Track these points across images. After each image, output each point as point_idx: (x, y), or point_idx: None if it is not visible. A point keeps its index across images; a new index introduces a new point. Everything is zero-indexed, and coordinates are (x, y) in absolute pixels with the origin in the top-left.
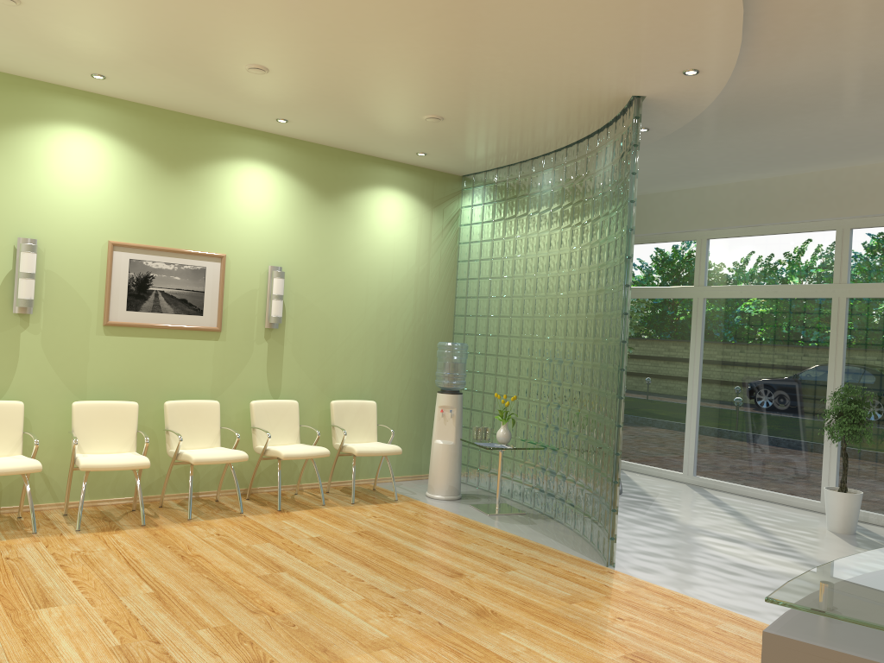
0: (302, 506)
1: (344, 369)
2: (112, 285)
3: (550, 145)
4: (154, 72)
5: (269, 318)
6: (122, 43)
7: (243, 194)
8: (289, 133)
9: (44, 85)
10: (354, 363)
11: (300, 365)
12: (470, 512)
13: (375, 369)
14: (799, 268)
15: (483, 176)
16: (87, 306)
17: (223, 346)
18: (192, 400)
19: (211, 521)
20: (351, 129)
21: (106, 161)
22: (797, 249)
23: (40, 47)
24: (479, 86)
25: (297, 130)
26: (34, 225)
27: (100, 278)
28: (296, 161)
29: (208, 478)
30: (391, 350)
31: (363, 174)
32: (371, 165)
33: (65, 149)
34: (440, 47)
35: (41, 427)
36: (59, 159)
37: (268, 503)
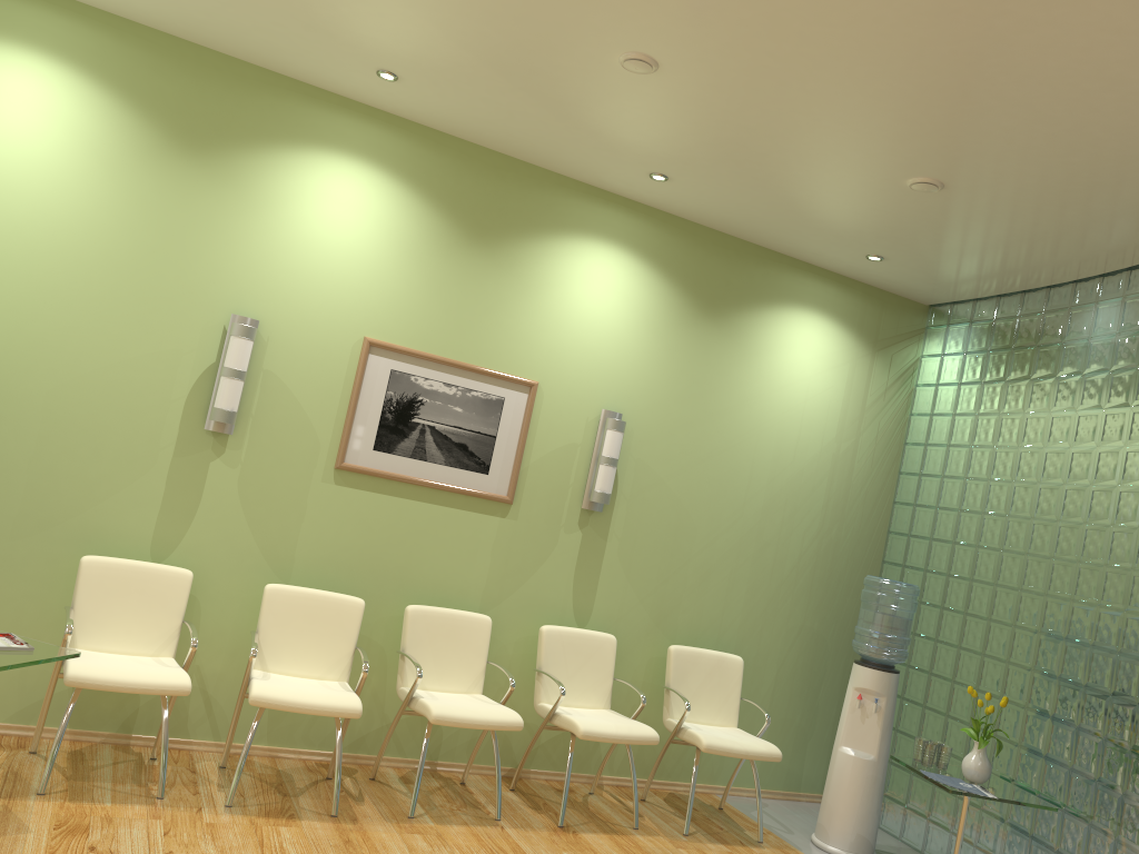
0: (599, 823)
1: (698, 594)
2: (358, 406)
3: (1126, 255)
4: (470, 69)
5: (590, 494)
6: (425, 1)
7: (579, 291)
8: (665, 203)
9: (310, 89)
10: (714, 586)
11: (628, 577)
12: None
13: (748, 603)
14: None
15: (969, 307)
16: (316, 434)
17: (511, 528)
18: (449, 608)
19: (444, 829)
20: (770, 200)
21: (381, 214)
22: None
23: (302, 12)
24: (1047, 113)
25: (678, 198)
26: (259, 299)
27: (342, 393)
28: (668, 249)
29: (455, 741)
30: (777, 574)
31: (771, 283)
32: (785, 270)
33: (323, 189)
34: (1009, 7)
35: (214, 616)
36: (312, 203)
37: (543, 806)
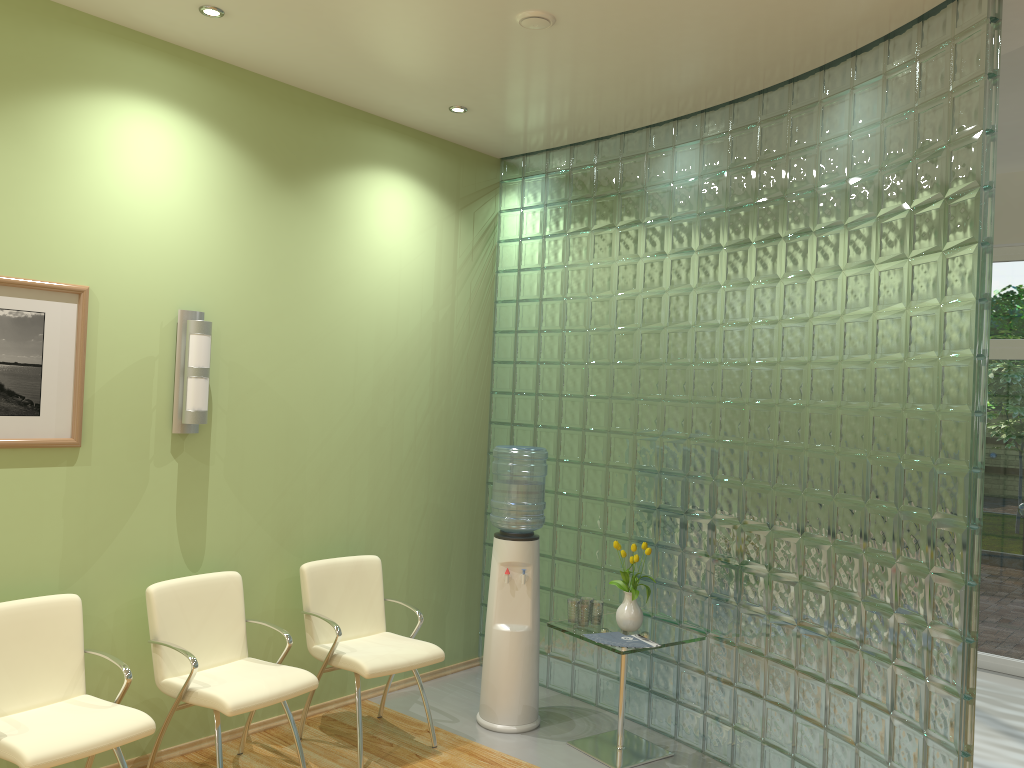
0: None
1: (320, 499)
2: None
3: (706, 97)
4: None
5: (182, 415)
6: None
7: (124, 164)
8: (218, 48)
9: None
10: (336, 486)
11: (241, 500)
12: (582, 765)
13: (372, 495)
14: (1007, 314)
15: (543, 158)
16: None
17: (85, 477)
18: (18, 600)
19: None
20: (352, 41)
21: None
22: (1002, 286)
23: None
24: None
25: (236, 41)
26: None
27: None
28: (229, 106)
29: None
30: (396, 457)
31: (349, 143)
32: (362, 127)
33: None
34: None
35: None
36: None
37: None
